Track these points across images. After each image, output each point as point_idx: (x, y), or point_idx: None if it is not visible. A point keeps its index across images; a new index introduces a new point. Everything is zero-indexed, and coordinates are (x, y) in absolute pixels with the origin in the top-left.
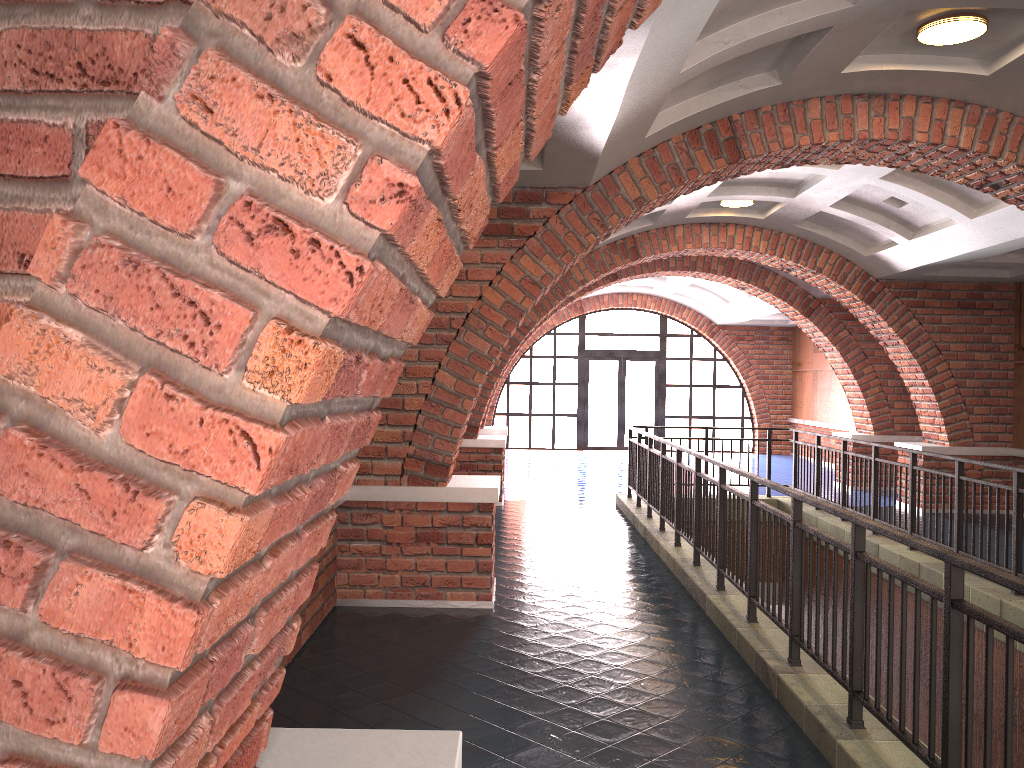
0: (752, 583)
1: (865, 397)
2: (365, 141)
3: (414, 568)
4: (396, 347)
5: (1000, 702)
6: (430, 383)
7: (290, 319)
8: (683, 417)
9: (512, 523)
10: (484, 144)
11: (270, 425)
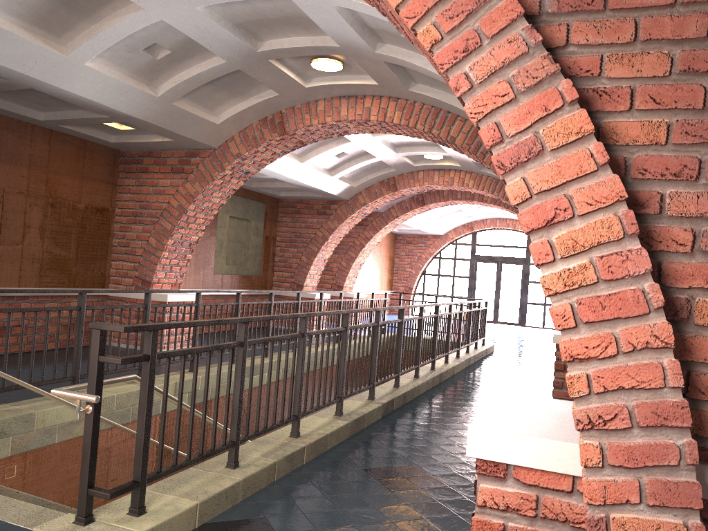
0: None
1: None
2: None
3: None
4: None
5: None
6: (146, 242)
7: None
8: (540, 304)
9: None
10: None
11: None
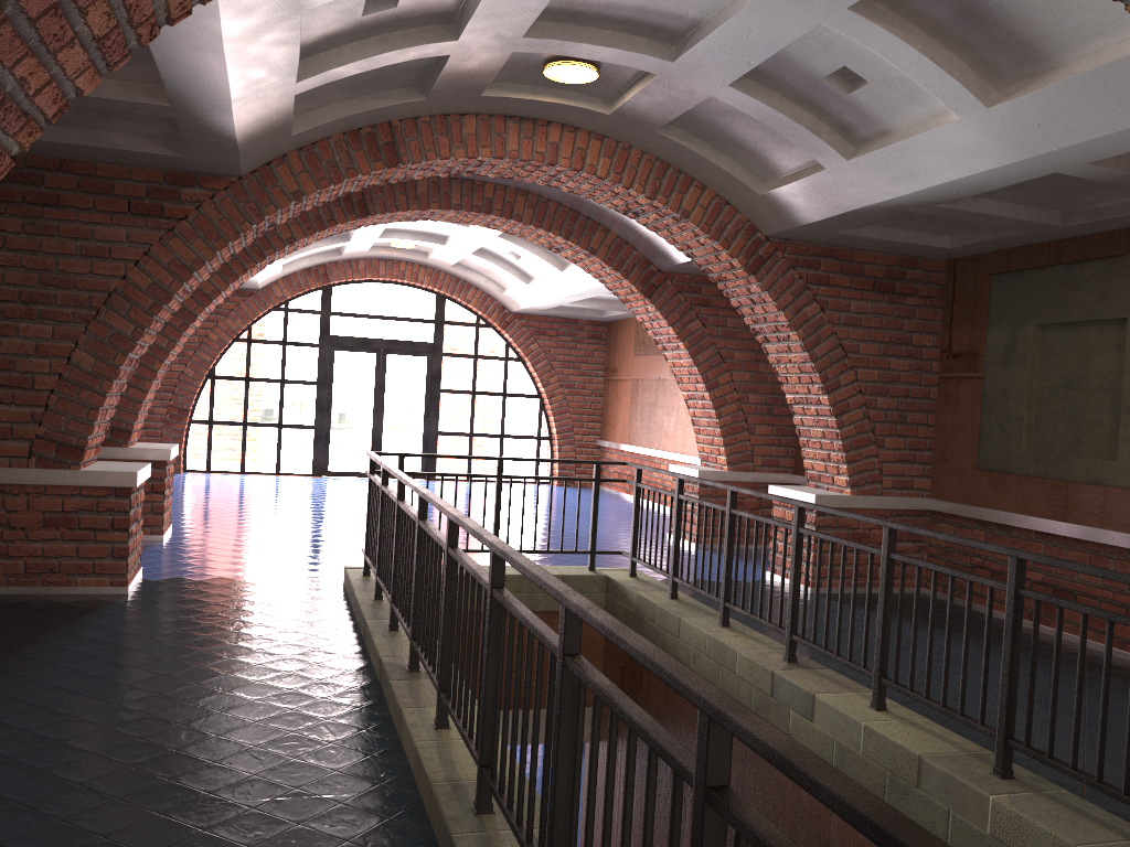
0: None
1: (719, 417)
2: None
3: None
4: None
5: None
6: None
7: None
8: (462, 434)
9: (119, 644)
10: None
11: None
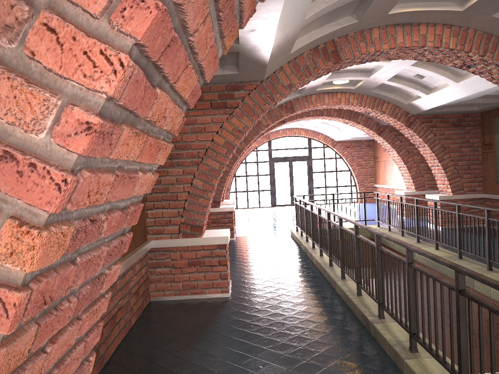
0: (358, 276)
1: (410, 173)
2: (63, 94)
3: (188, 279)
4: (134, 198)
5: (484, 324)
6: (190, 185)
7: (22, 216)
8: (322, 187)
9: (239, 249)
10: (165, 81)
11: (14, 287)
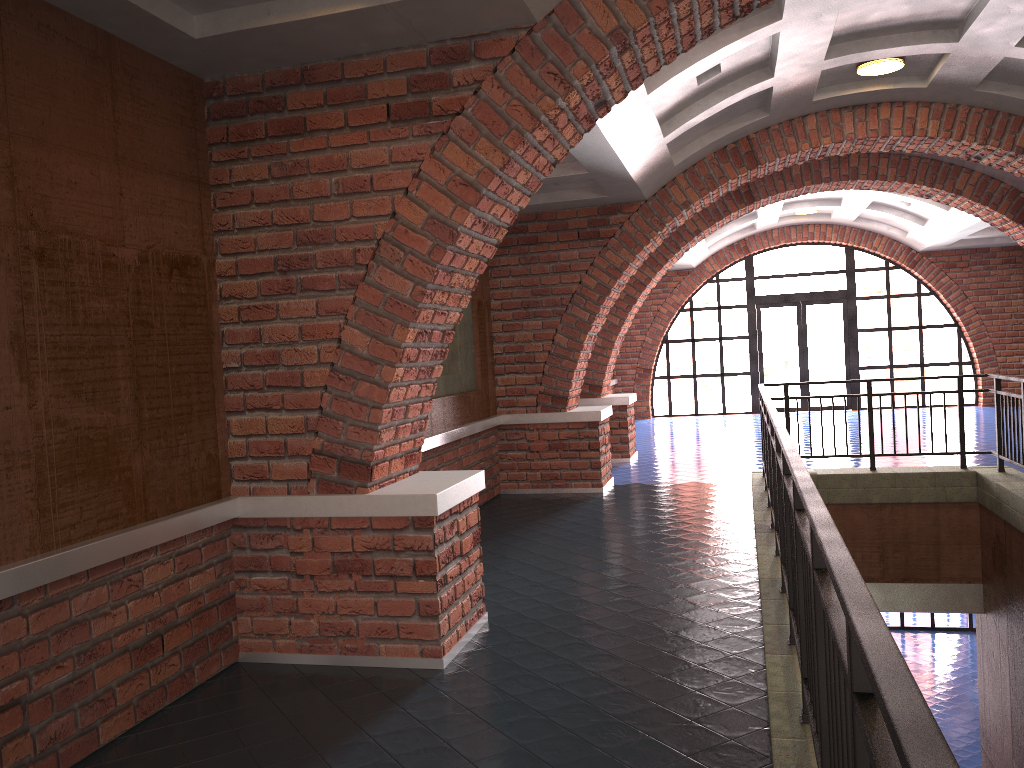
0: (805, 656)
1: None
2: None
3: (334, 610)
4: None
5: None
6: (335, 346)
7: None
8: (882, 367)
9: (594, 518)
10: None
11: None
